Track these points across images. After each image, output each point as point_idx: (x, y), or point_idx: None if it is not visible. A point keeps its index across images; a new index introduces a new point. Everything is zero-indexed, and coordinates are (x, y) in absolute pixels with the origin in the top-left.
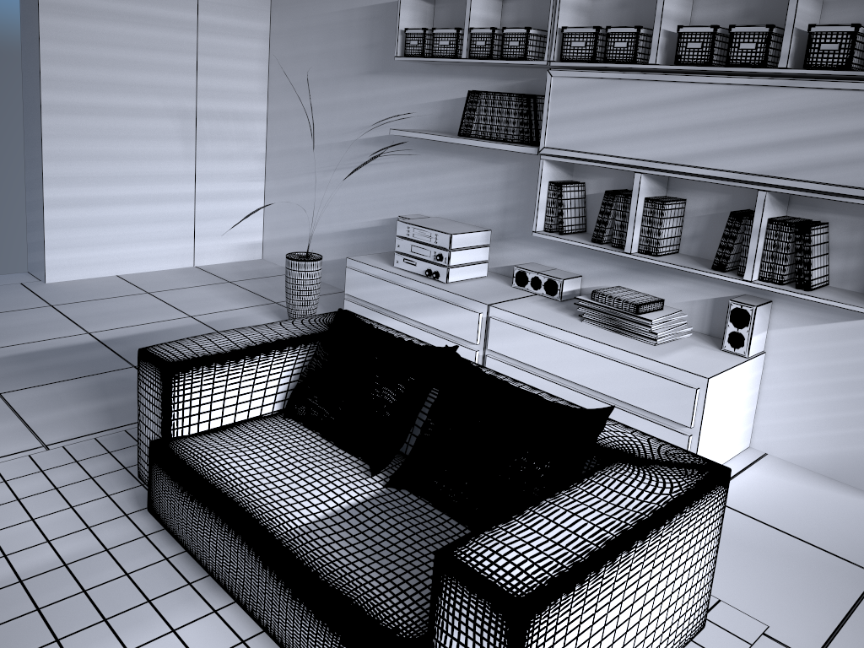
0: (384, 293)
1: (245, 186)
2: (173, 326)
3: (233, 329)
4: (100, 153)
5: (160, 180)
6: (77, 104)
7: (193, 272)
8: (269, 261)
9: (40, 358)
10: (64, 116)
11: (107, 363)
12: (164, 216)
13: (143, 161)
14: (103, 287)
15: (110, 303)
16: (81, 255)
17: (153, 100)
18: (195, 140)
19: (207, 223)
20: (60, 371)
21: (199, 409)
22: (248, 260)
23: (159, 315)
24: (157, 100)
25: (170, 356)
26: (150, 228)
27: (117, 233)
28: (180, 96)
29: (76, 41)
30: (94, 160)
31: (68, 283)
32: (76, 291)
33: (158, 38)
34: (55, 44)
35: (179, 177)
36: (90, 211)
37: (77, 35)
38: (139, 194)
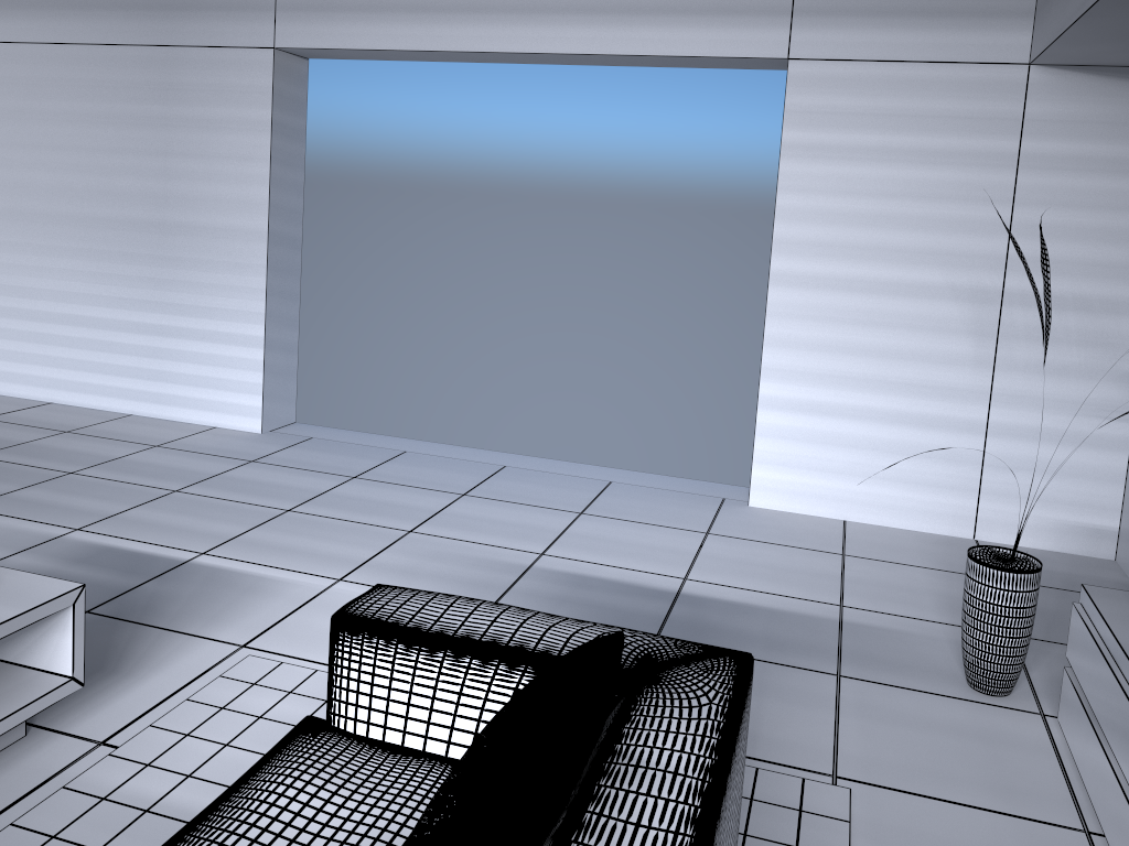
0: (1097, 680)
1: (1087, 424)
2: (792, 610)
3: (510, 606)
4: (840, 344)
5: (928, 394)
6: (815, 274)
7: (956, 547)
8: (1120, 567)
9: (590, 587)
10: (796, 290)
11: (637, 622)
12: (930, 449)
13: (903, 361)
14: (801, 529)
15: (774, 552)
16: (798, 479)
17: (929, 273)
18: (995, 338)
19: (1004, 474)
20: (578, 610)
21: (370, 702)
22: (1083, 555)
23: (802, 589)
24: (935, 273)
25: (363, 605)
26: (904, 462)
27: (852, 459)
28: (974, 268)
29: (823, 191)
30: (829, 352)
31: (772, 512)
32: (762, 525)
33: (946, 181)
34: (795, 196)
35: (960, 393)
36: (817, 421)
37: (825, 183)
38: (892, 409)
